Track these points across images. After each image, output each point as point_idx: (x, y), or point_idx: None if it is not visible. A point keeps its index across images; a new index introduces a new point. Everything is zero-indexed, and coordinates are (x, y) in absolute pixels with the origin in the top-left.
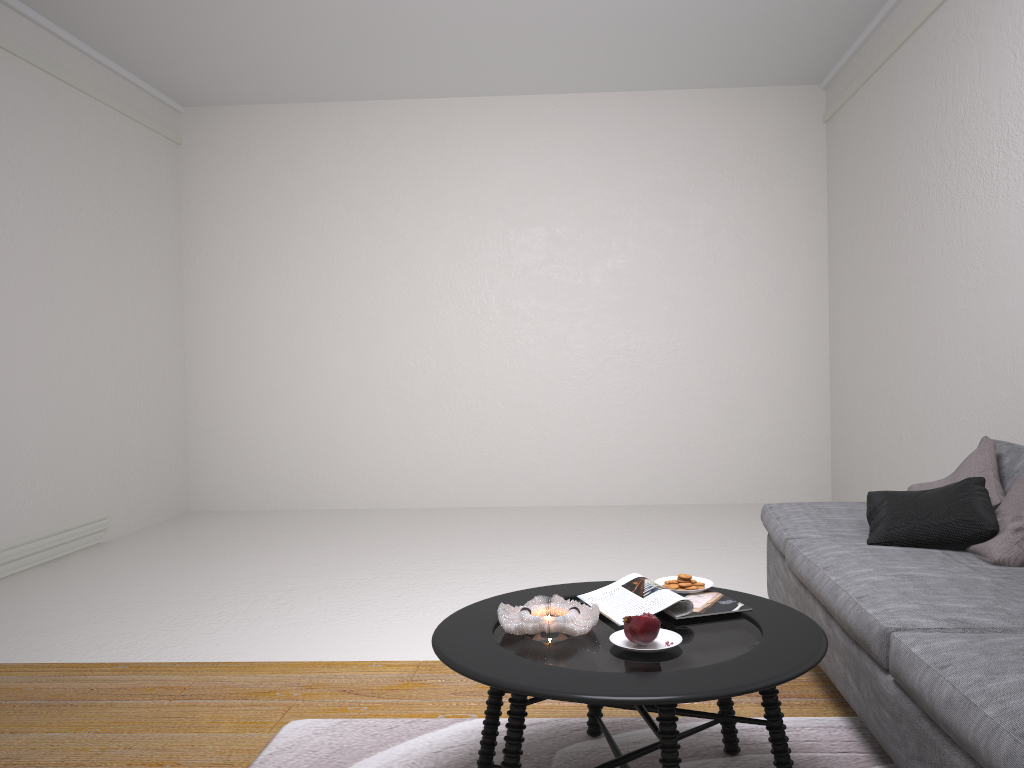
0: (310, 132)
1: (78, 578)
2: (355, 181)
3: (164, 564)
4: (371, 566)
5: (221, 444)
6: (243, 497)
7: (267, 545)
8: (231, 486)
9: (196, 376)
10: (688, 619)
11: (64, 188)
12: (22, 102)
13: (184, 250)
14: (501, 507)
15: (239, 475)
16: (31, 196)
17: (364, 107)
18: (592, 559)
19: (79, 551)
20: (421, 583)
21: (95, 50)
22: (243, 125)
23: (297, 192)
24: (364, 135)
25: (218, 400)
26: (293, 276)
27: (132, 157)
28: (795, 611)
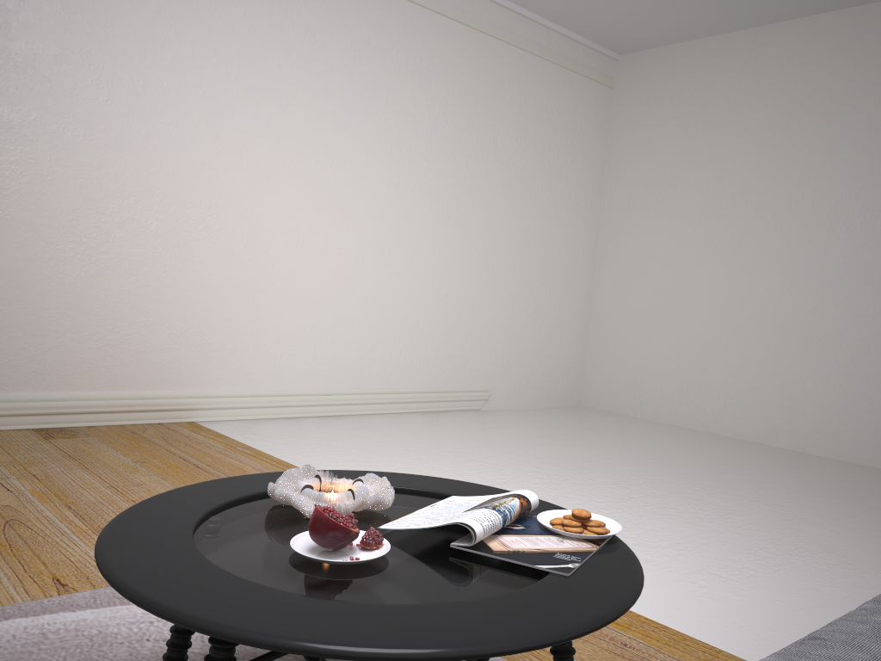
0: (719, 63)
1: (421, 425)
2: (755, 107)
3: (487, 431)
4: (628, 475)
5: (610, 352)
6: (621, 402)
7: (582, 439)
8: (613, 390)
9: (599, 290)
10: (474, 555)
11: (481, 122)
12: (449, 54)
13: (604, 180)
14: (864, 466)
15: (620, 382)
16: (448, 127)
17: (774, 30)
18: (872, 536)
19: (458, 411)
20: (640, 499)
21: (525, 9)
22: (663, 64)
23: (700, 122)
24: (770, 58)
25: (613, 313)
26: (686, 203)
27: (557, 98)
28: (614, 601)
